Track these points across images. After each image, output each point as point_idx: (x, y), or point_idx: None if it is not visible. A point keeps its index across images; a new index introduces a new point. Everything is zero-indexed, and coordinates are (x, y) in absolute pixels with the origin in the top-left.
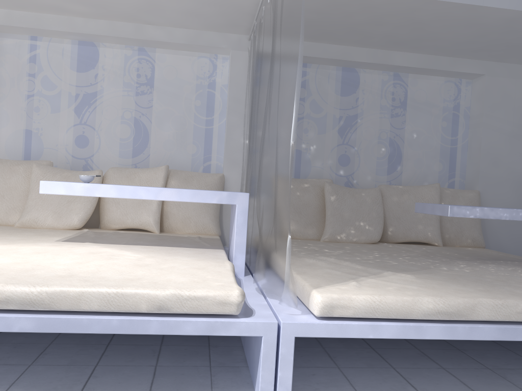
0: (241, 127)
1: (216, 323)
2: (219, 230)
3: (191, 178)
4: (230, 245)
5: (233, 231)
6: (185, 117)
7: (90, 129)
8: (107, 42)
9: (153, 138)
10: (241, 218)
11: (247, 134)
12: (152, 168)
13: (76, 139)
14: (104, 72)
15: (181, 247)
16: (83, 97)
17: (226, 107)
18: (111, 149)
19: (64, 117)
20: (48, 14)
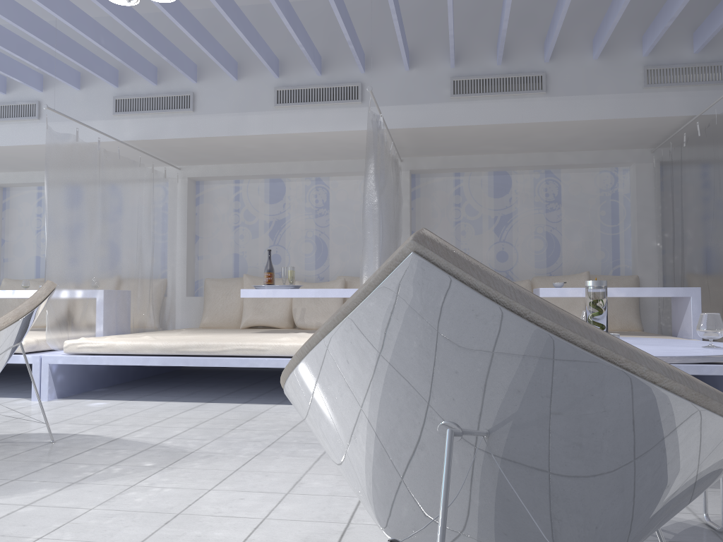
0: (651, 231)
1: (722, 367)
2: (641, 326)
3: (610, 281)
4: (676, 332)
5: (685, 319)
6: (591, 227)
7: (508, 245)
8: (518, 169)
9: (564, 248)
10: (695, 307)
11: (666, 238)
12: (574, 275)
13: (497, 255)
14: (517, 195)
15: (634, 335)
16: (500, 218)
17: (630, 213)
18: (528, 261)
19: (486, 237)
20: (475, 154)
